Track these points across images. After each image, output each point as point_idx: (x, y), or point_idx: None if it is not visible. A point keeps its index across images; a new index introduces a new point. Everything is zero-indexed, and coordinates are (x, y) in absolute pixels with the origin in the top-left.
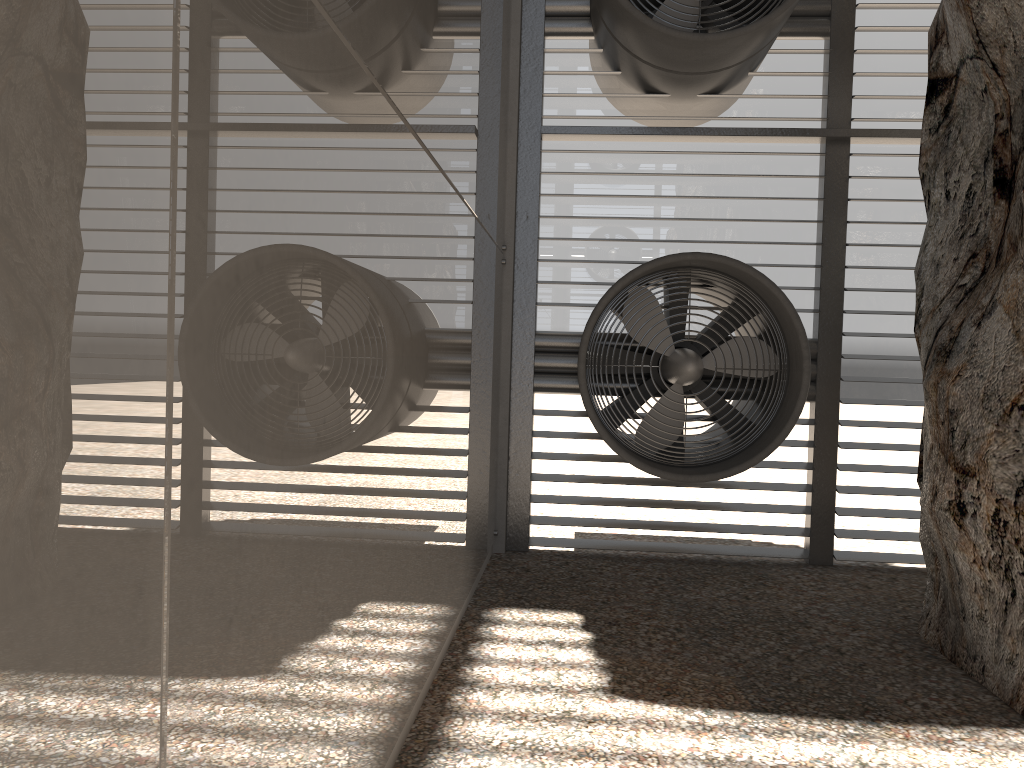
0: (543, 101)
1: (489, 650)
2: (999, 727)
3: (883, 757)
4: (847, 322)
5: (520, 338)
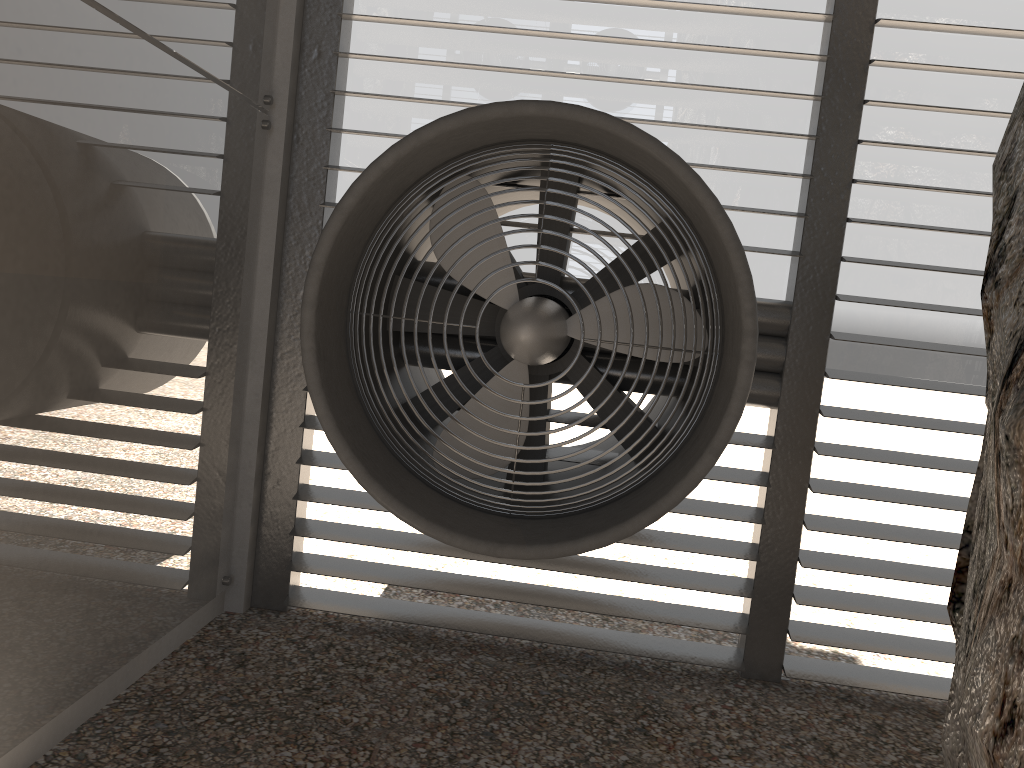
0: None
1: None
2: None
3: None
4: (847, 278)
5: (295, 260)
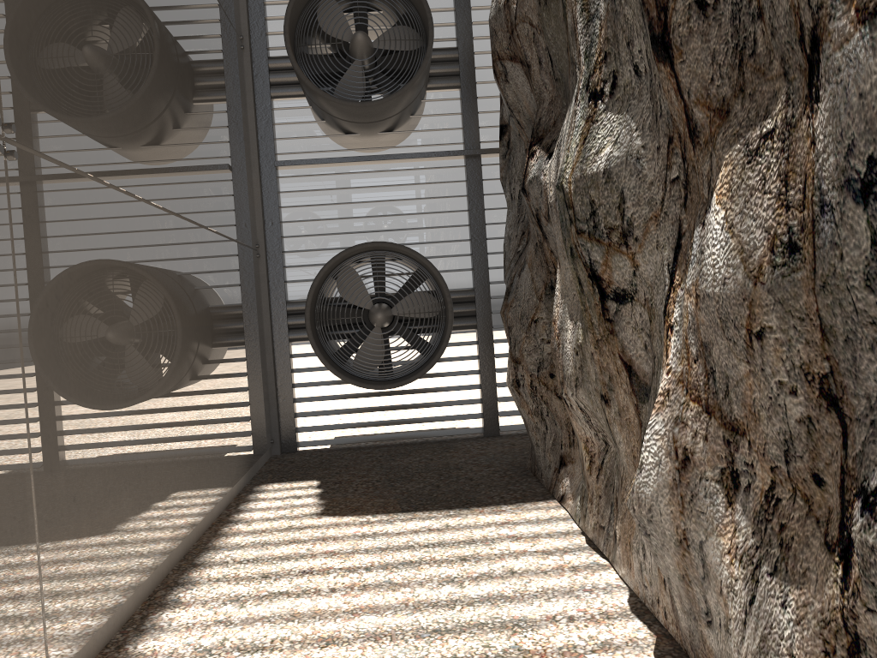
0: (276, 143)
1: (252, 505)
2: (536, 501)
3: (461, 521)
4: (493, 274)
5: (276, 306)
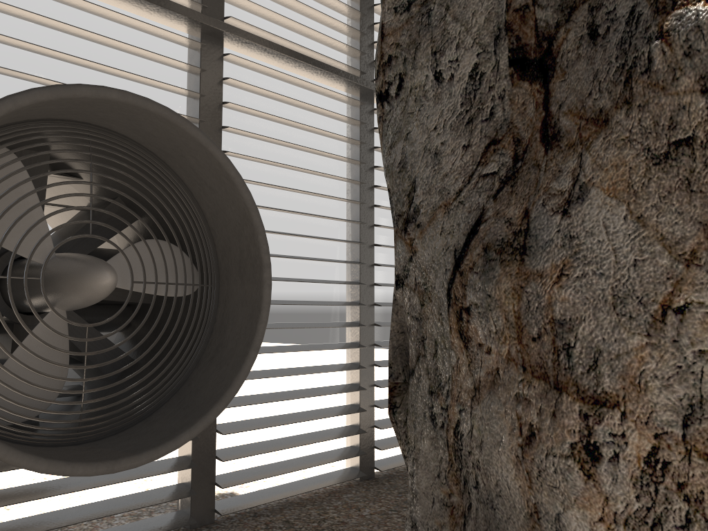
0: None
1: None
2: None
3: None
4: None
5: None
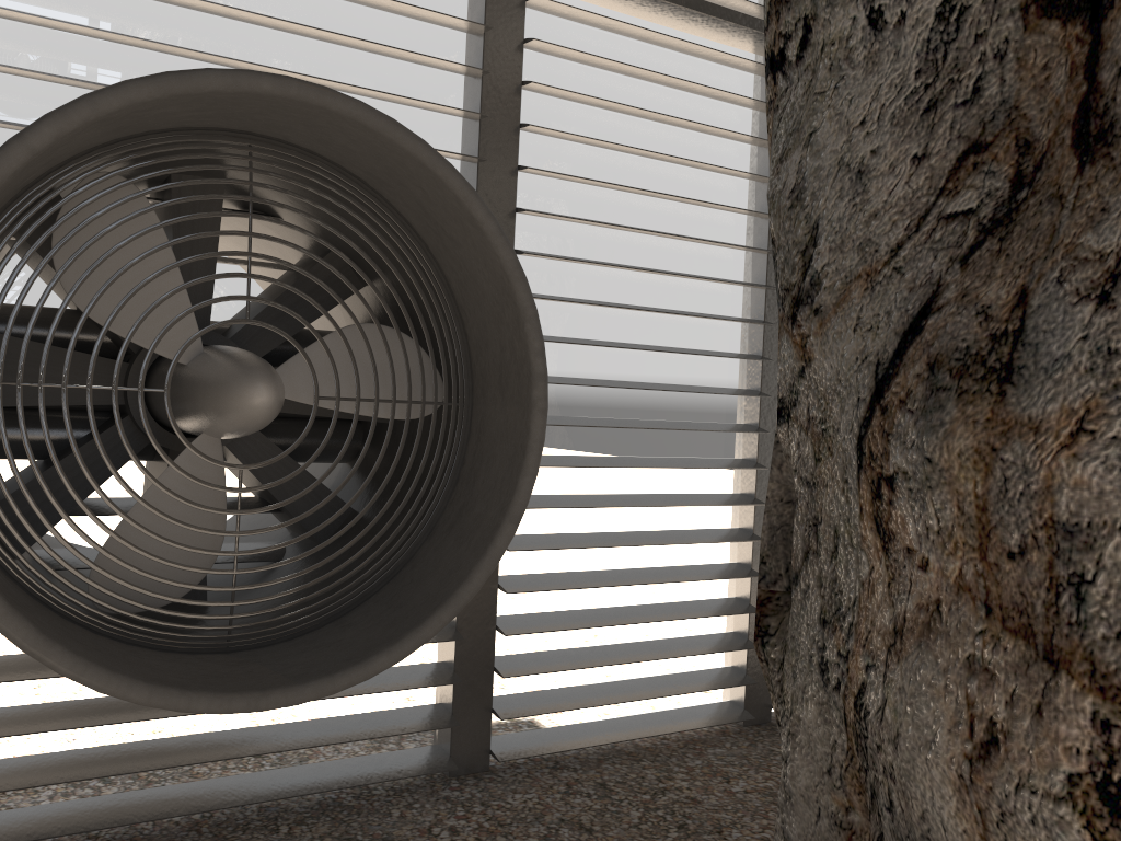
0: None
1: None
2: None
3: None
4: None
5: None
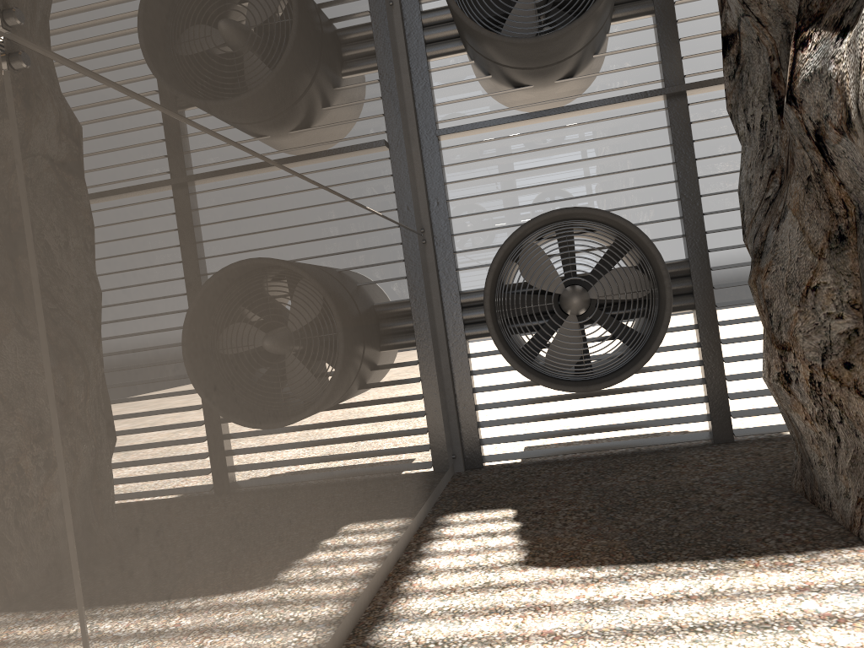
0: (436, 110)
1: (436, 546)
2: (836, 548)
3: (732, 583)
4: (712, 240)
5: (448, 299)
